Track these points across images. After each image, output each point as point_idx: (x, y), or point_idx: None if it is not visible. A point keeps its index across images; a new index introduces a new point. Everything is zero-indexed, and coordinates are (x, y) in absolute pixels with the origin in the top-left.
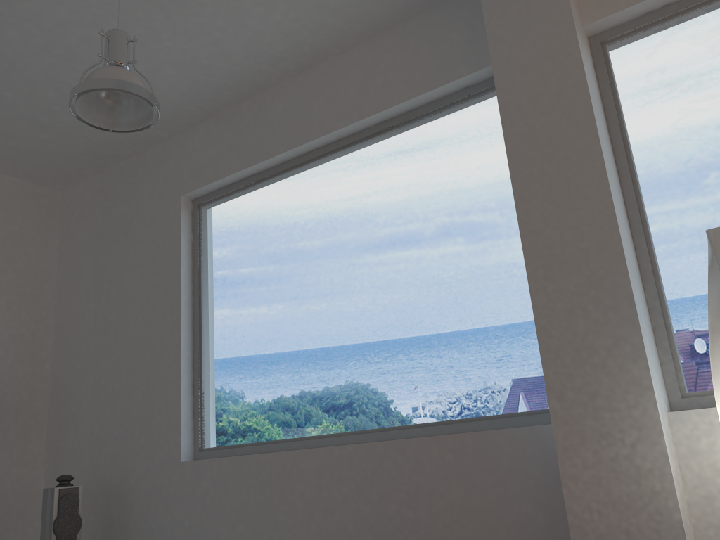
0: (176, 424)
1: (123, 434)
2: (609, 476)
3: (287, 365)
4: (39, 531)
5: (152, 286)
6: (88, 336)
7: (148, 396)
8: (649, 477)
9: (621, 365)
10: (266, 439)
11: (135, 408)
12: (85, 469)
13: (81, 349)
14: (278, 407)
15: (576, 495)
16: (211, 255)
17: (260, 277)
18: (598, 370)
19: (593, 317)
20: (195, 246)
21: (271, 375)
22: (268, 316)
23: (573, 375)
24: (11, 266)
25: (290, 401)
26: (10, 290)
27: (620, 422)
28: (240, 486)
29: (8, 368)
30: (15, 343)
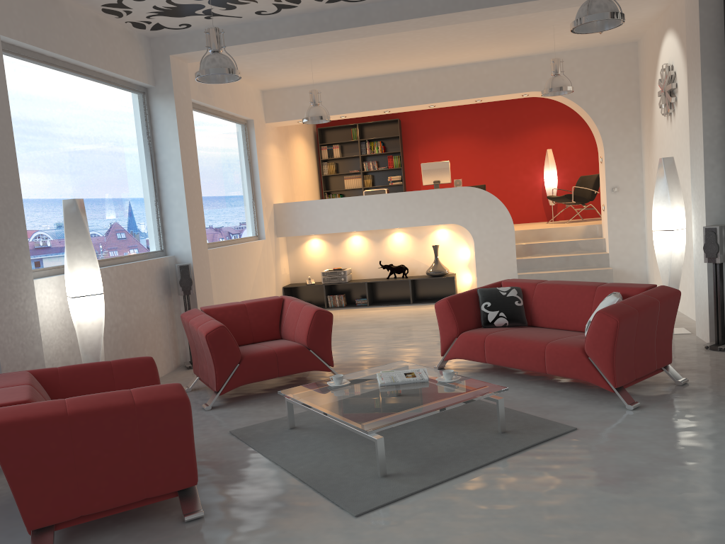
0: None
1: None
2: (16, 318)
3: None
4: None
5: None
6: None
7: None
8: (30, 316)
9: (20, 258)
10: None
11: None
12: None
13: None
14: None
15: (2, 331)
16: None
17: None
18: (11, 260)
19: (9, 229)
20: None
21: None
22: None
23: (0, 262)
24: None
25: None
26: None
27: (20, 289)
28: None
29: None
30: None
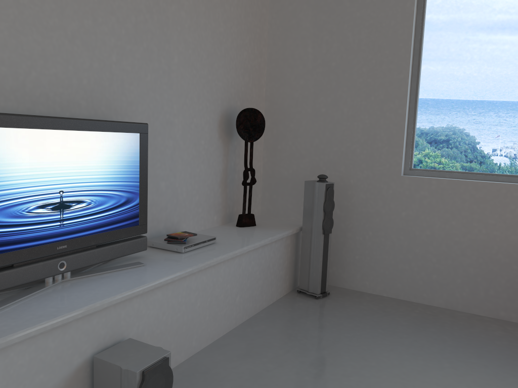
0: (397, 151)
1: (343, 150)
2: None
3: (499, 125)
4: (260, 200)
5: (378, 47)
6: (307, 74)
7: (370, 127)
8: None
9: None
10: (471, 170)
11: (356, 134)
12: (304, 167)
13: (298, 83)
14: (486, 152)
15: None
16: (432, 30)
17: (483, 57)
18: None
19: None
20: (419, 20)
21: (483, 129)
22: (487, 87)
23: None
24: (251, 10)
25: (498, 149)
26: (250, 29)
27: None
28: (456, 199)
29: (250, 90)
30: (252, 72)
